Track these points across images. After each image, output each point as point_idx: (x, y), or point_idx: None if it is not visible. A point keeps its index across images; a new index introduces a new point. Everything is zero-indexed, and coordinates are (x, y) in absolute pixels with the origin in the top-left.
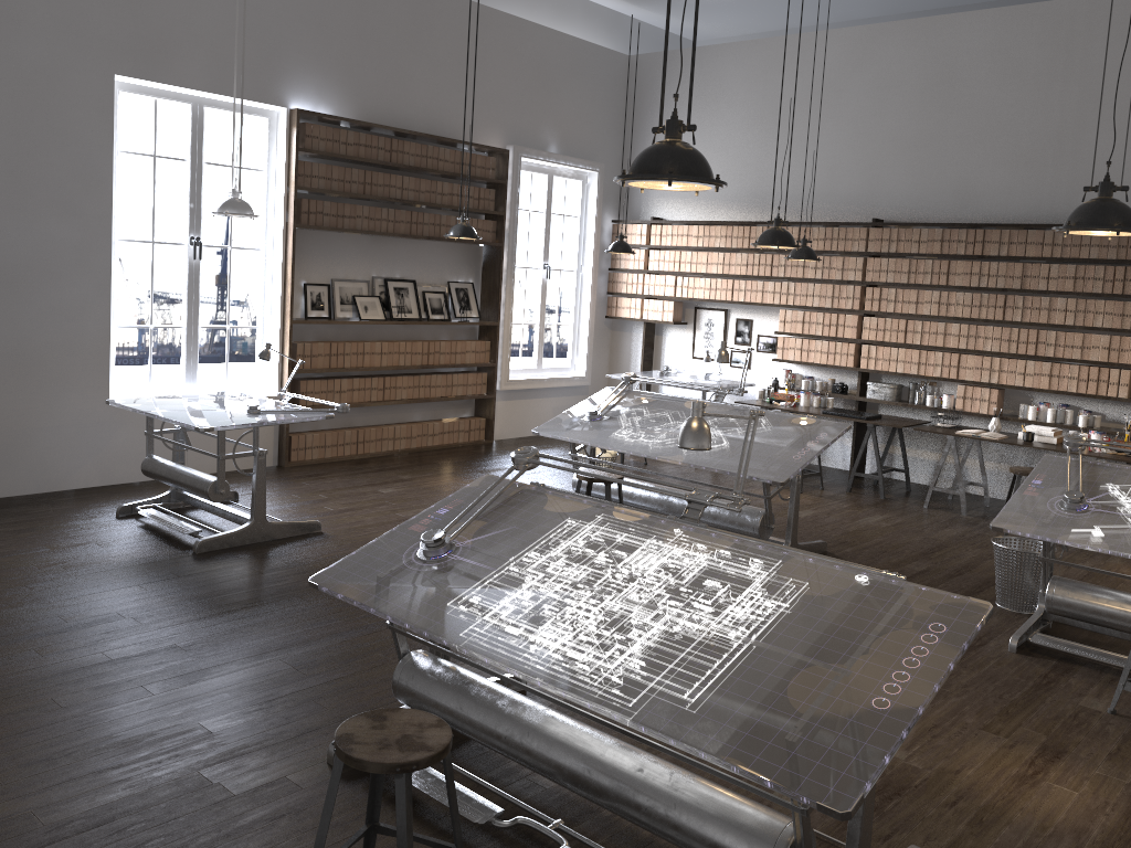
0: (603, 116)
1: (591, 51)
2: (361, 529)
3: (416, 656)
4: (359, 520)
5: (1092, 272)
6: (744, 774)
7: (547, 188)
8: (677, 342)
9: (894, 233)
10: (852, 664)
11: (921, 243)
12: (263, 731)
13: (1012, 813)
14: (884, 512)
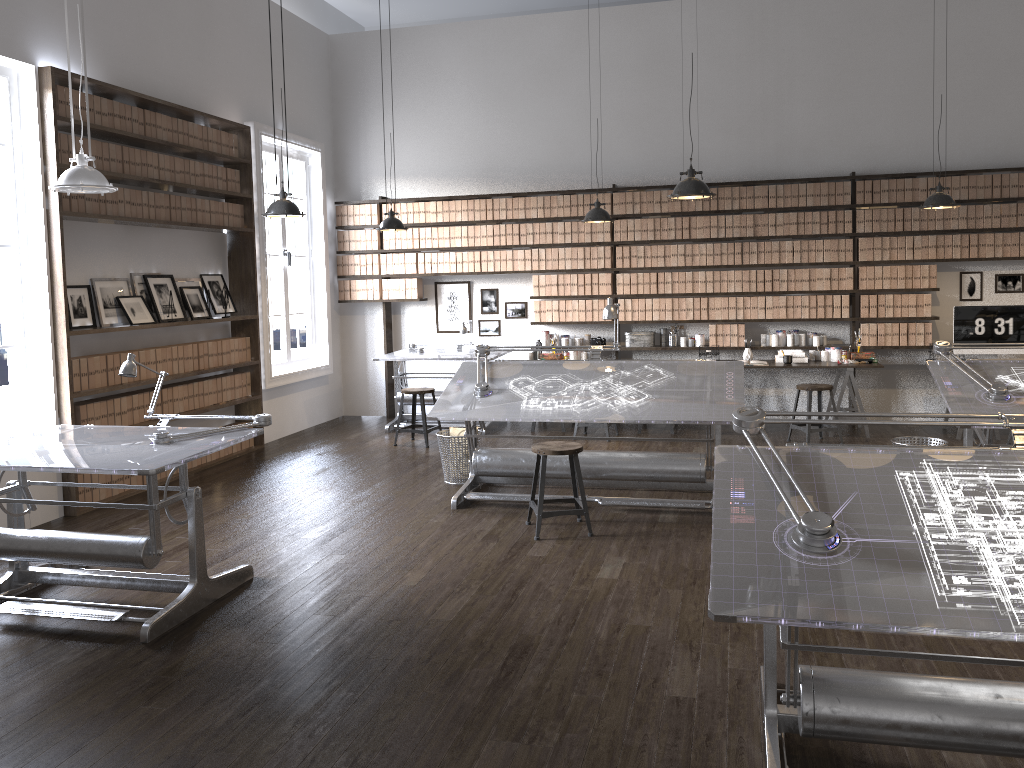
0: (315, 95)
1: (301, 27)
2: (295, 563)
3: (816, 673)
4: (275, 554)
5: (810, 217)
6: None
7: (279, 169)
8: (418, 319)
9: (636, 196)
10: None
11: (663, 203)
12: None
13: None
14: (696, 444)
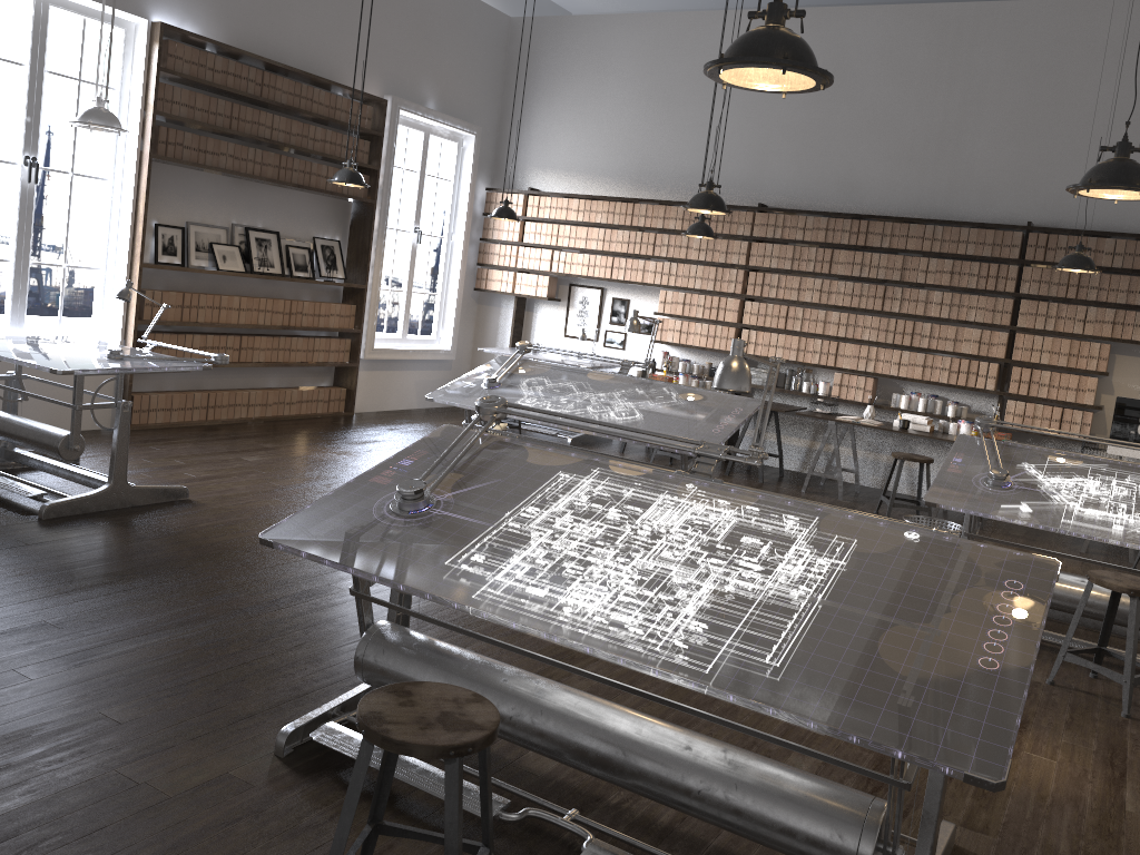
0: (483, 77)
1: (475, 6)
2: (235, 497)
3: (384, 627)
4: (230, 488)
5: (968, 268)
6: (867, 744)
7: (422, 146)
8: (549, 320)
9: (780, 219)
10: (940, 623)
11: (806, 230)
12: (184, 720)
13: (1008, 784)
14: None
